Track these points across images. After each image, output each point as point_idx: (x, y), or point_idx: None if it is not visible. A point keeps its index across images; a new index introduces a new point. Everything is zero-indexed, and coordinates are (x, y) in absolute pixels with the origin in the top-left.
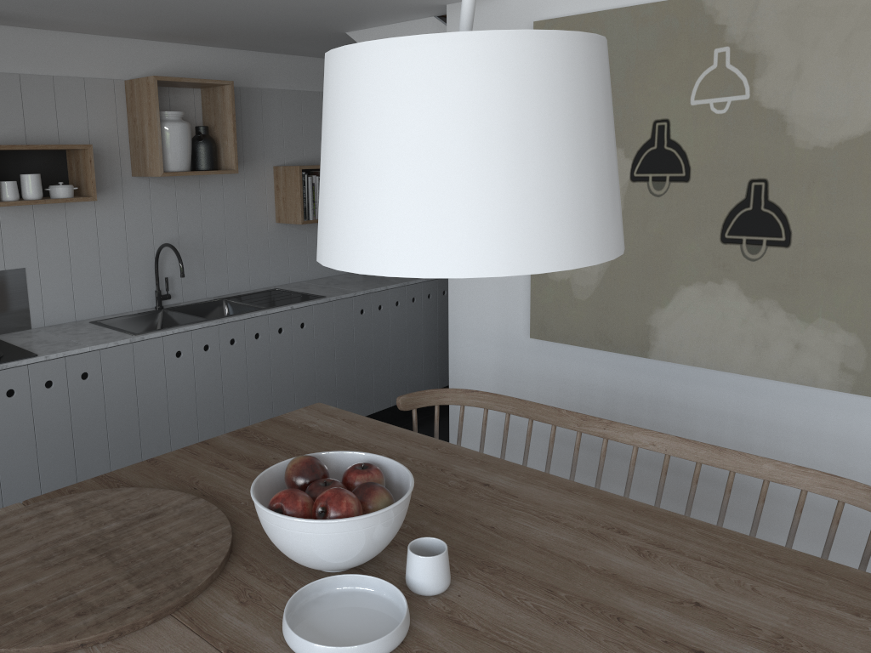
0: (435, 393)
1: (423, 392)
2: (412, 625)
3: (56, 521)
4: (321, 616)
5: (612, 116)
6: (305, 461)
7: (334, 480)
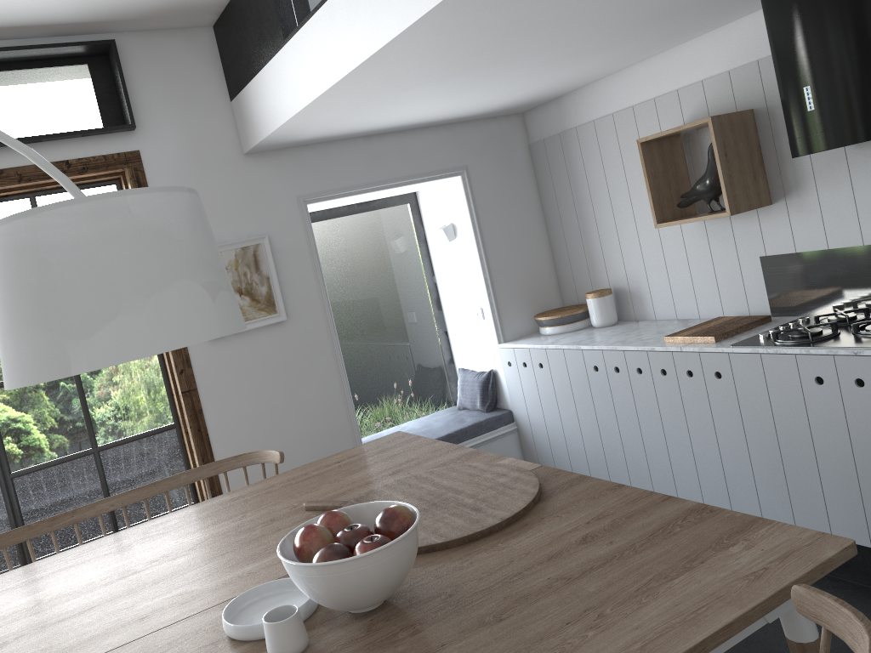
0: (852, 624)
1: (837, 606)
2: (247, 643)
3: (486, 482)
4: (291, 603)
5: (1, 280)
6: (385, 508)
7: (352, 530)
